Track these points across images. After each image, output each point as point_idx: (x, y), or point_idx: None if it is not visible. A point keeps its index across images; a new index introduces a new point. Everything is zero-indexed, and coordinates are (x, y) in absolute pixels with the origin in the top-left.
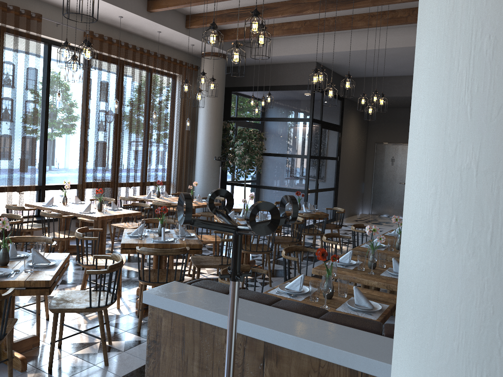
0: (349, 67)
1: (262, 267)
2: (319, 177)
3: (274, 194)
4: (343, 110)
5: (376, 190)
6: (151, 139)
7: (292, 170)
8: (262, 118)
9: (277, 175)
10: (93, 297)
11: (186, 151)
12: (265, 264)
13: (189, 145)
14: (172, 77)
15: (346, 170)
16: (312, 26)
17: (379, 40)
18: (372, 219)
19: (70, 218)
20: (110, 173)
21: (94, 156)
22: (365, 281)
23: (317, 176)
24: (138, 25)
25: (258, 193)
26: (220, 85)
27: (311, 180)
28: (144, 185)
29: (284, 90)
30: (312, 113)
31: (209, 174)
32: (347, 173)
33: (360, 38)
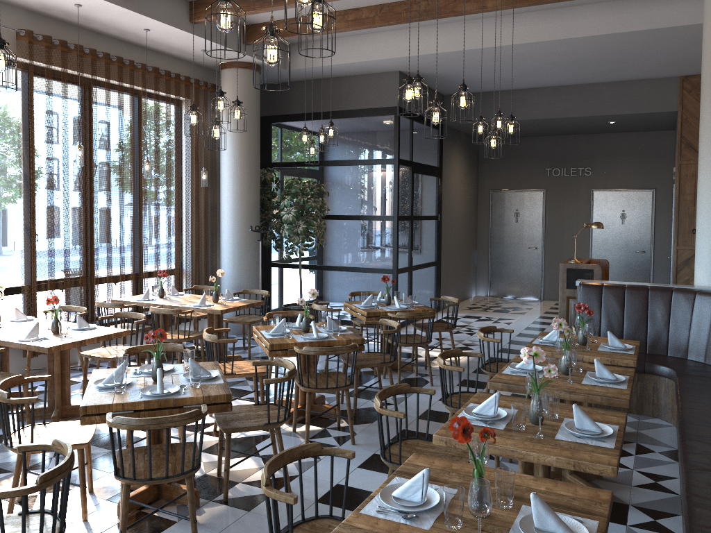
0: (463, 73)
1: (337, 410)
2: (412, 248)
3: (347, 277)
4: (442, 144)
5: (495, 260)
6: (145, 203)
7: (372, 239)
8: (320, 162)
9: (349, 249)
10: (17, 532)
11: (205, 220)
12: (340, 401)
13: (209, 209)
14: (174, 104)
15: (450, 234)
16: (392, 13)
17: (500, 31)
18: (492, 304)
19: (8, 347)
20: (78, 263)
21: (47, 239)
22: (533, 455)
23: (410, 246)
24: (110, 20)
25: (321, 278)
26: (253, 112)
27: (402, 254)
28: (138, 279)
29: (352, 117)
30: (398, 151)
31: (243, 253)
32: (452, 238)
33: (466, 31)
